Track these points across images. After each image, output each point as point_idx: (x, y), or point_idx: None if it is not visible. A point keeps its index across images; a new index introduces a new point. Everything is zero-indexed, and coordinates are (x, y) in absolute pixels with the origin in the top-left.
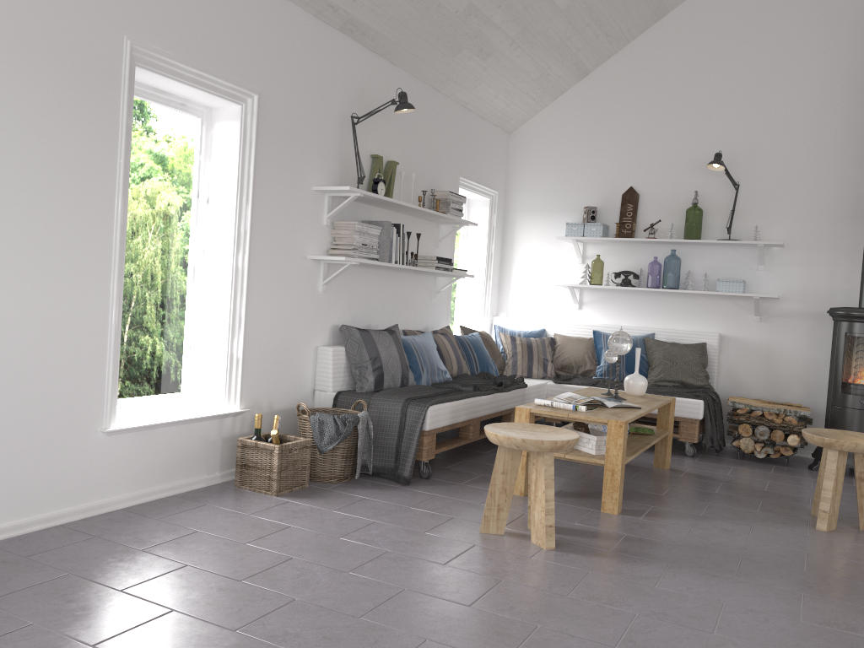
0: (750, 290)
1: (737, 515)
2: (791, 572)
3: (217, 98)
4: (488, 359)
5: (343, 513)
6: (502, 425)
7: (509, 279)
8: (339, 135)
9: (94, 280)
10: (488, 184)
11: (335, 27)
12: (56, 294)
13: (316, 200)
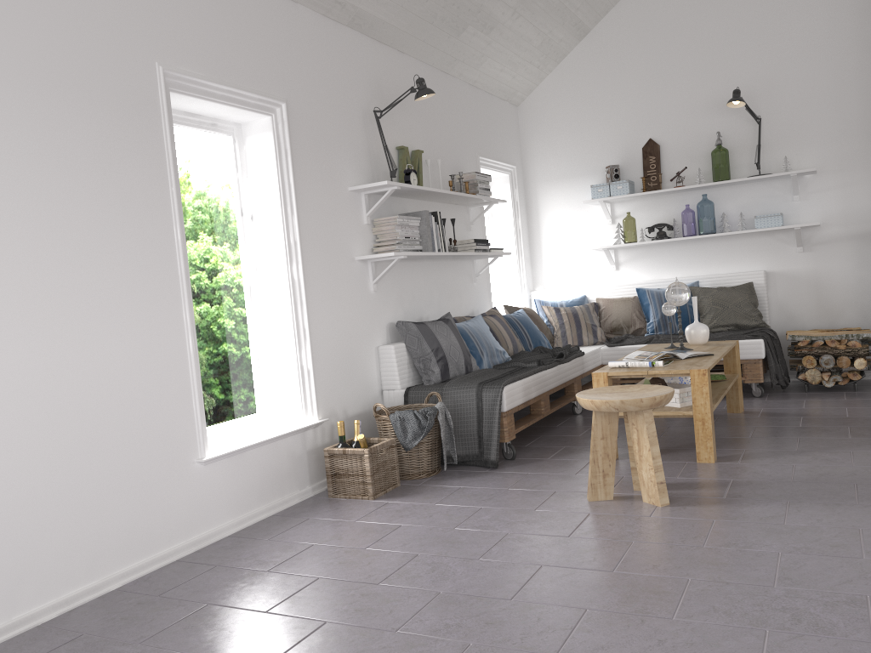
0: (788, 222)
1: (832, 445)
2: None
3: (247, 112)
4: (539, 334)
5: (447, 504)
6: (591, 391)
7: (540, 252)
8: (364, 132)
9: (168, 312)
10: (506, 160)
11: (344, 23)
12: (135, 331)
13: (354, 200)
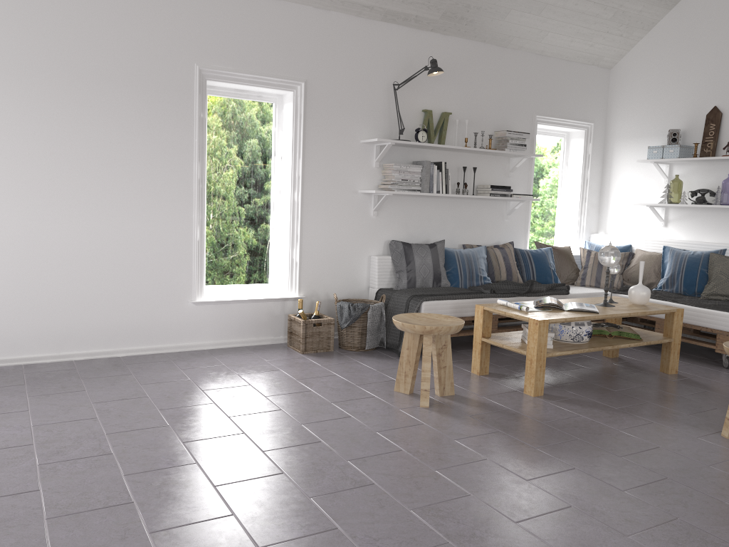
0: None
1: (655, 414)
2: (603, 455)
3: (273, 89)
4: (548, 270)
5: (325, 368)
6: (420, 314)
7: (607, 201)
8: (387, 99)
9: (182, 213)
10: (579, 117)
11: (378, 20)
12: (156, 221)
13: (365, 150)
